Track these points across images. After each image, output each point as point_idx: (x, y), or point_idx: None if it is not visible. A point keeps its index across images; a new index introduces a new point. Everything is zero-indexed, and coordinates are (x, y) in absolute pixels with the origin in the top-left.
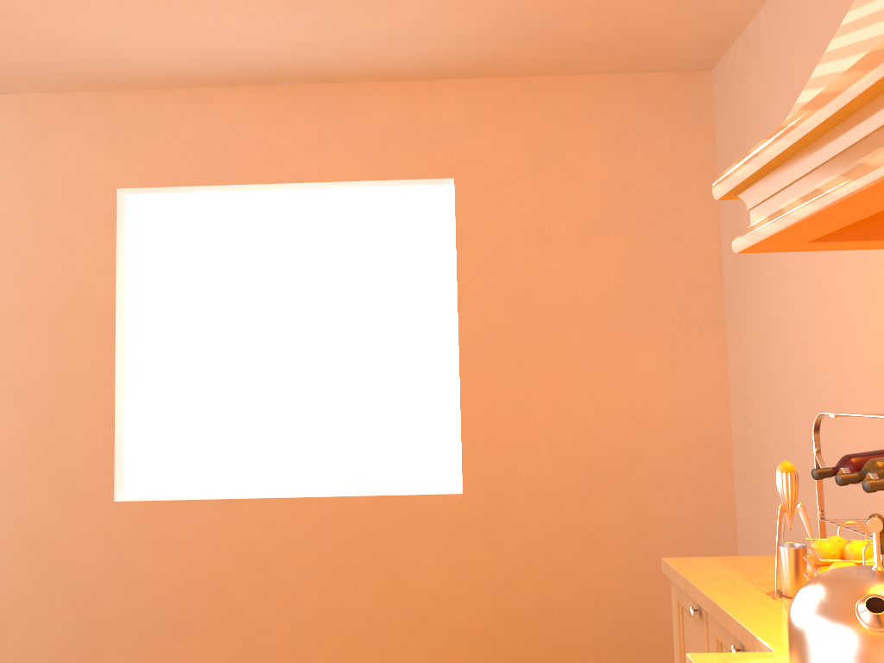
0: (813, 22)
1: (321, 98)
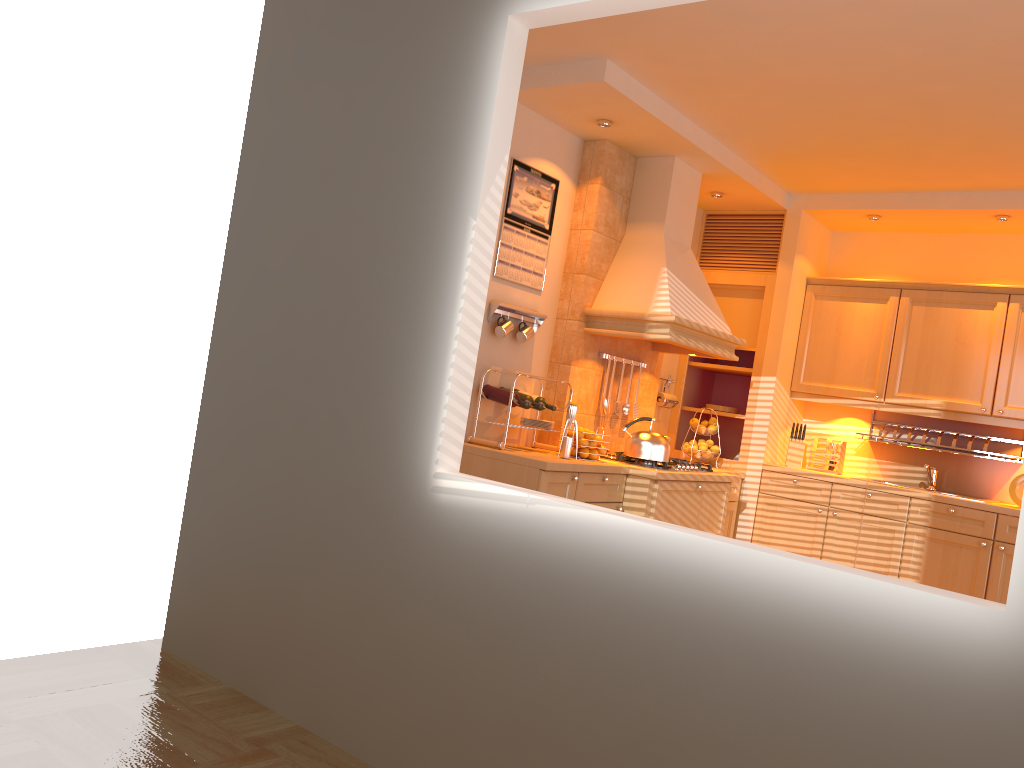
0: None
1: None
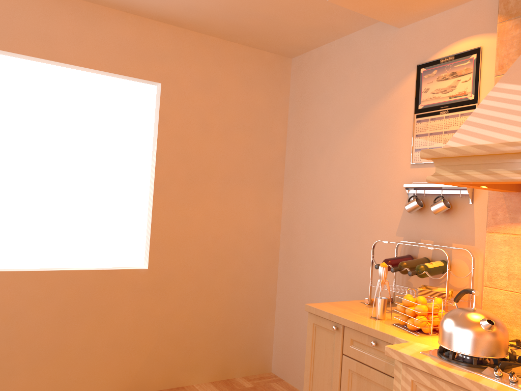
0: (368, 60)
1: (82, 10)
